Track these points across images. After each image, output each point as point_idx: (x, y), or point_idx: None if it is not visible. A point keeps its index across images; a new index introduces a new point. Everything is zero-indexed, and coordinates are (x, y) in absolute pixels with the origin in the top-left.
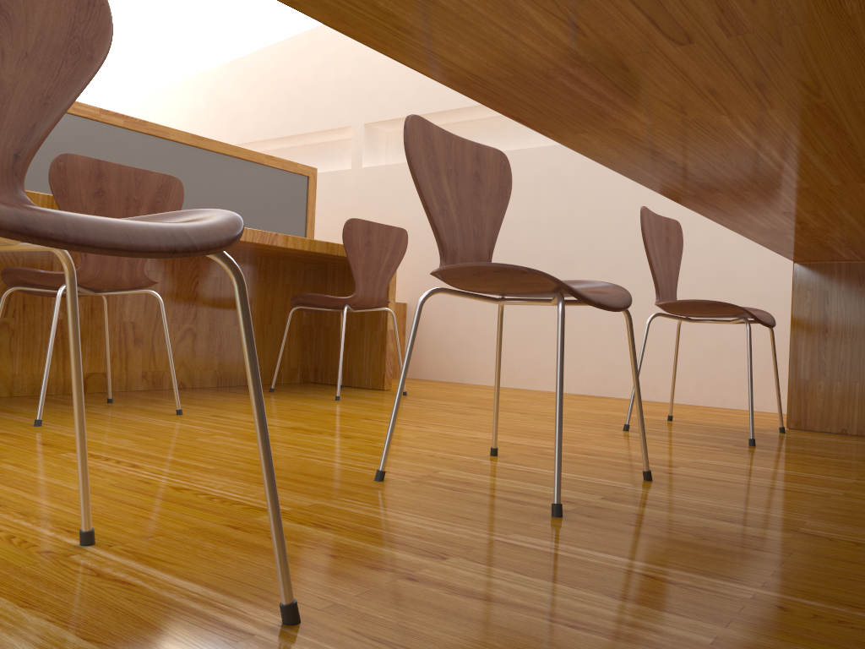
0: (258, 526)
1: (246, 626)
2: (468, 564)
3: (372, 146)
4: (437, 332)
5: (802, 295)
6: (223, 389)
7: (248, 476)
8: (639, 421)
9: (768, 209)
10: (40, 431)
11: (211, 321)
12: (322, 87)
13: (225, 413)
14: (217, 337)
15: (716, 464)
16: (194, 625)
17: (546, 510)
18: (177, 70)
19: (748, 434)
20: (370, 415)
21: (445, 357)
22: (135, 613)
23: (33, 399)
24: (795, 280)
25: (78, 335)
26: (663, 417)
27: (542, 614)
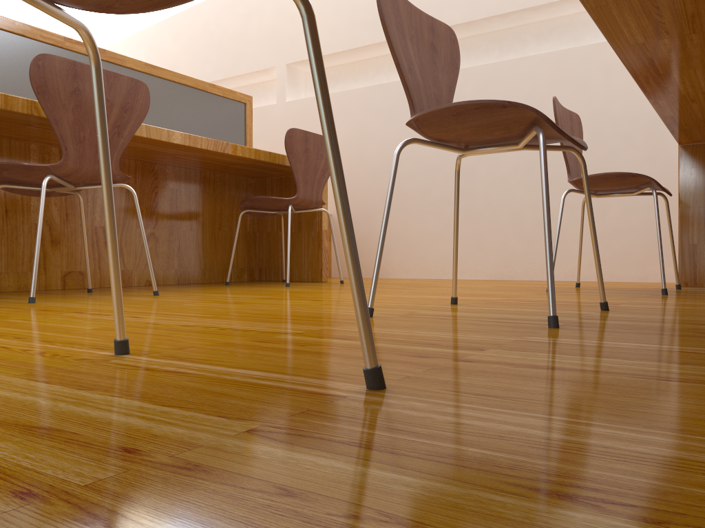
0: (282, 340)
1: (331, 392)
2: (509, 352)
3: (293, 83)
4: (359, 237)
5: (688, 172)
6: (184, 285)
7: (246, 318)
8: (596, 256)
9: (698, 63)
10: (36, 305)
11: (170, 227)
12: (247, 35)
13: (196, 294)
14: (176, 241)
15: (650, 302)
16: (276, 393)
17: (540, 325)
18: (119, 31)
19: (652, 290)
20: (323, 291)
21: (367, 257)
22: (205, 388)
23: (19, 292)
24: (680, 160)
25: (107, 131)
26: (570, 286)
27: (624, 375)
